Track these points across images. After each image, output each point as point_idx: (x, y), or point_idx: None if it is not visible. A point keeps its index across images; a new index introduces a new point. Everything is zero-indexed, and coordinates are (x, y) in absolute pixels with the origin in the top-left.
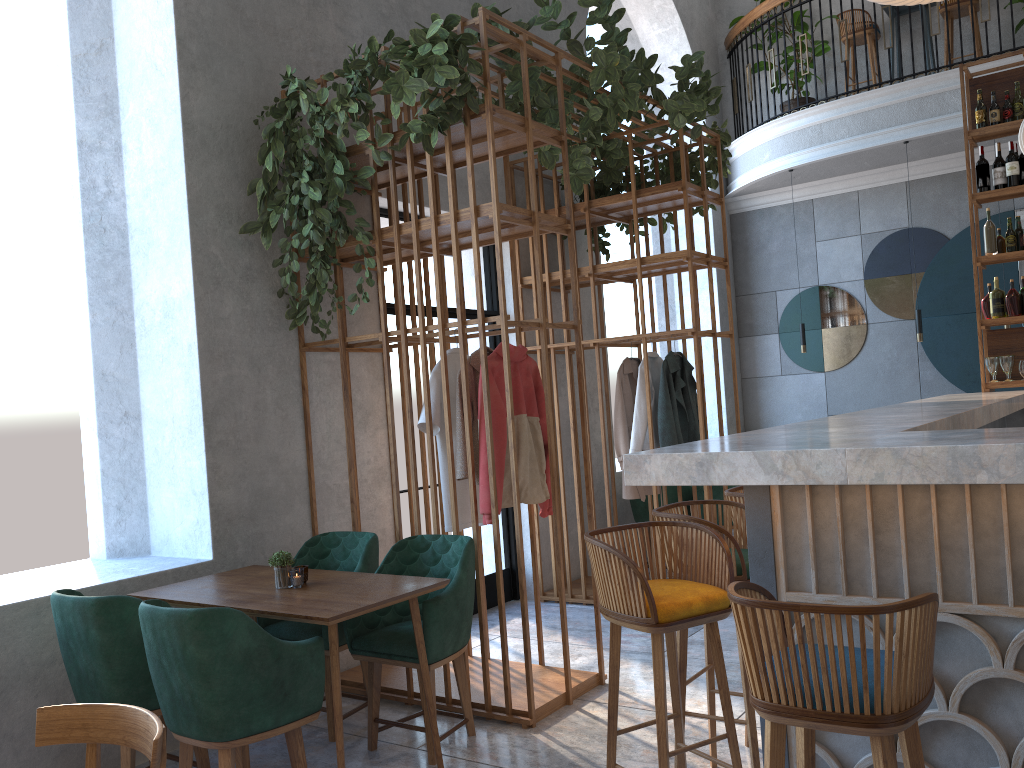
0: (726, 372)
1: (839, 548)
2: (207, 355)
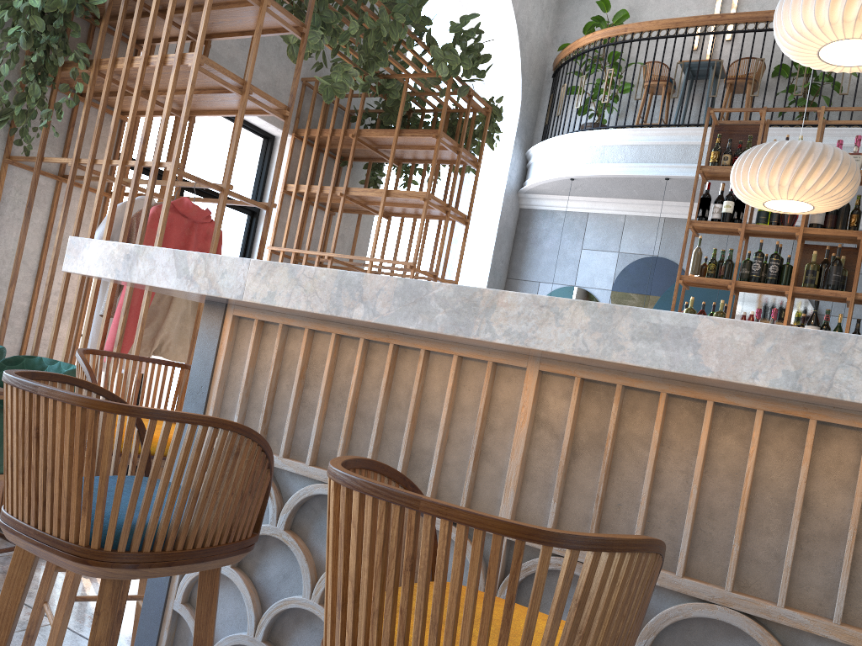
0: None
1: (265, 395)
2: None
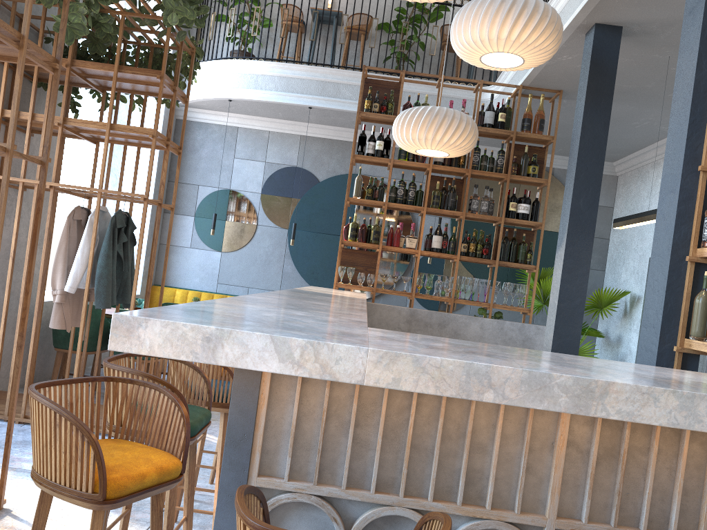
0: (150, 236)
1: (320, 438)
2: None
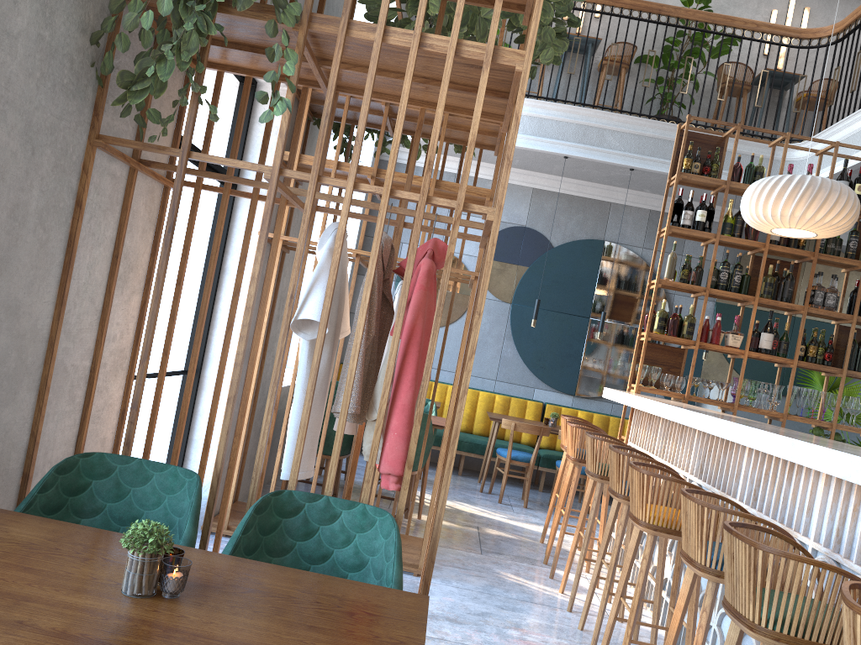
0: None
1: None
2: None
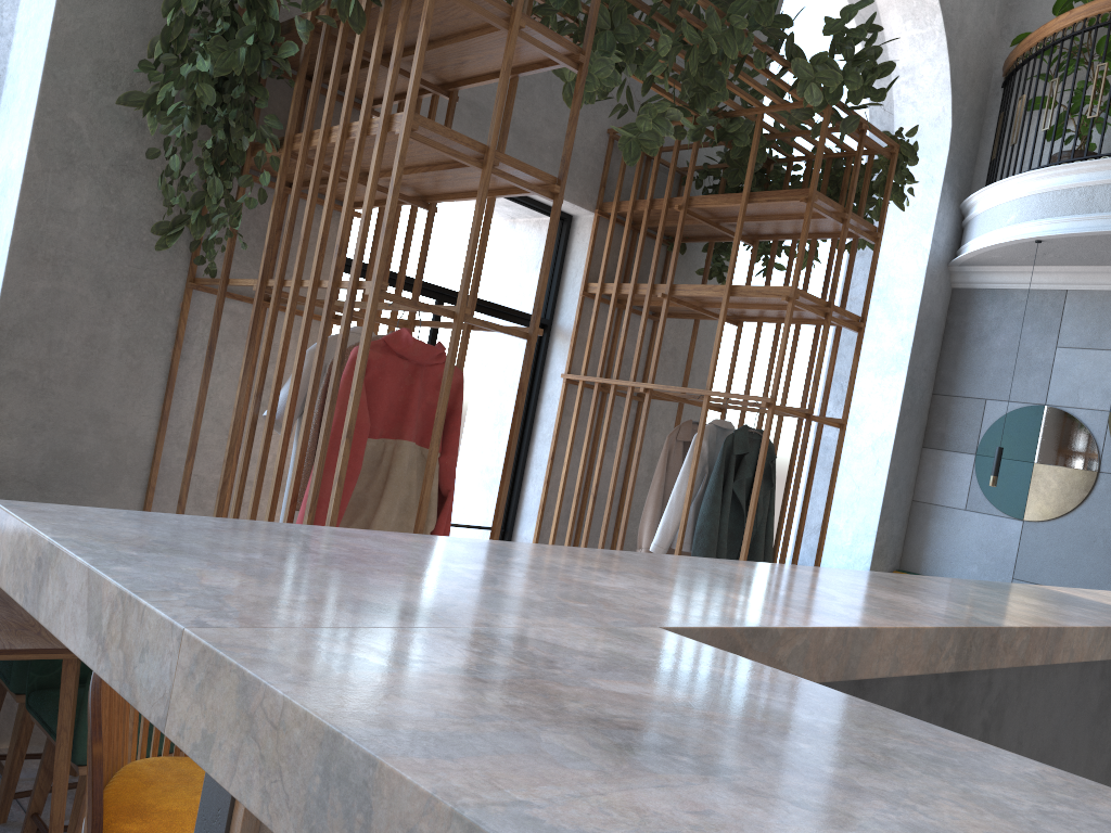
0: (890, 486)
1: None
2: (24, 253)
